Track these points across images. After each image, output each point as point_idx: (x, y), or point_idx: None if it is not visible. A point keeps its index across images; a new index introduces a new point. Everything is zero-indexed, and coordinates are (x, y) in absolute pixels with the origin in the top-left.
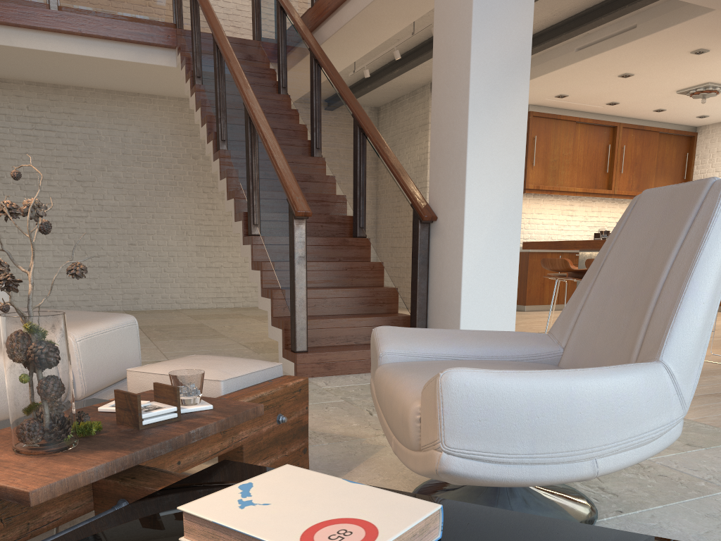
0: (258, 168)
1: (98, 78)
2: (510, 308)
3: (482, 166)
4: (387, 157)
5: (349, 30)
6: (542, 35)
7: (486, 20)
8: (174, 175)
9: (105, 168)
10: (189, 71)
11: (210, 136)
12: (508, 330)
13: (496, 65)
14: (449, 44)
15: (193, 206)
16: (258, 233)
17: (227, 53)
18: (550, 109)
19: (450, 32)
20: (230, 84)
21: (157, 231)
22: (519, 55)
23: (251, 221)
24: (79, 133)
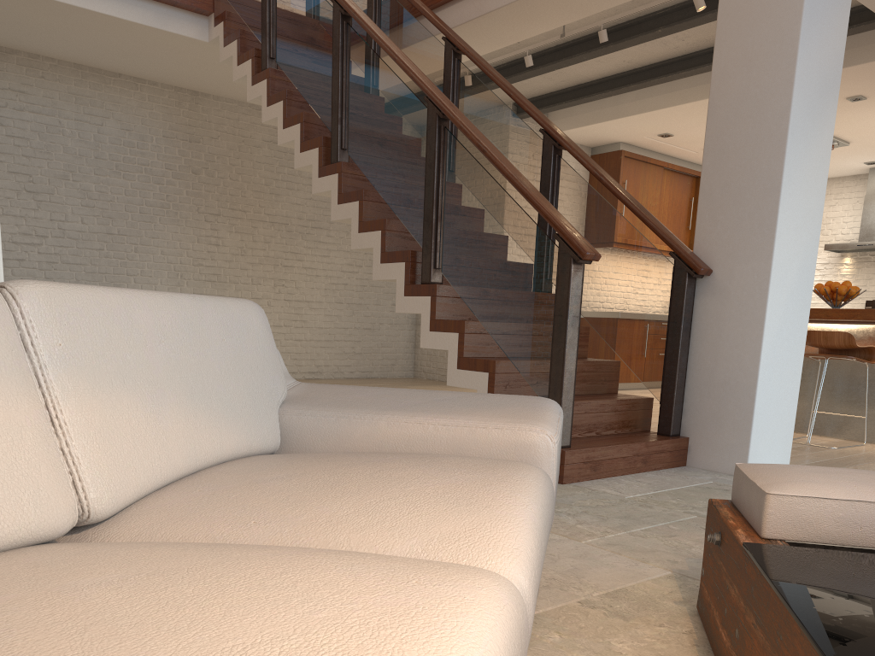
0: (454, 190)
1: (74, 44)
2: (795, 390)
3: (791, 209)
4: (618, 189)
5: (489, 20)
6: (691, 58)
7: (812, 23)
8: (166, 193)
9: (69, 176)
10: (243, 49)
11: (311, 141)
12: (790, 417)
13: (814, 83)
14: (750, 48)
15: (192, 239)
16: (438, 281)
17: (372, 27)
18: (640, 150)
19: (753, 33)
20: (375, 71)
21: (141, 271)
22: (832, 73)
23: (431, 264)
24: (33, 122)
